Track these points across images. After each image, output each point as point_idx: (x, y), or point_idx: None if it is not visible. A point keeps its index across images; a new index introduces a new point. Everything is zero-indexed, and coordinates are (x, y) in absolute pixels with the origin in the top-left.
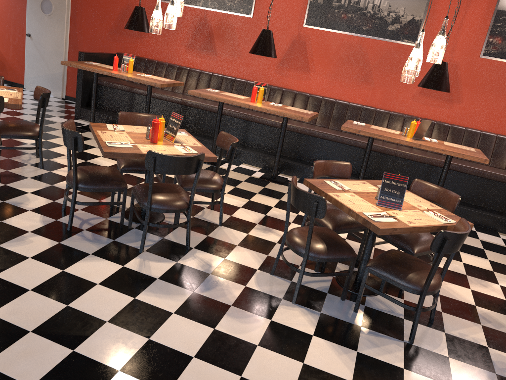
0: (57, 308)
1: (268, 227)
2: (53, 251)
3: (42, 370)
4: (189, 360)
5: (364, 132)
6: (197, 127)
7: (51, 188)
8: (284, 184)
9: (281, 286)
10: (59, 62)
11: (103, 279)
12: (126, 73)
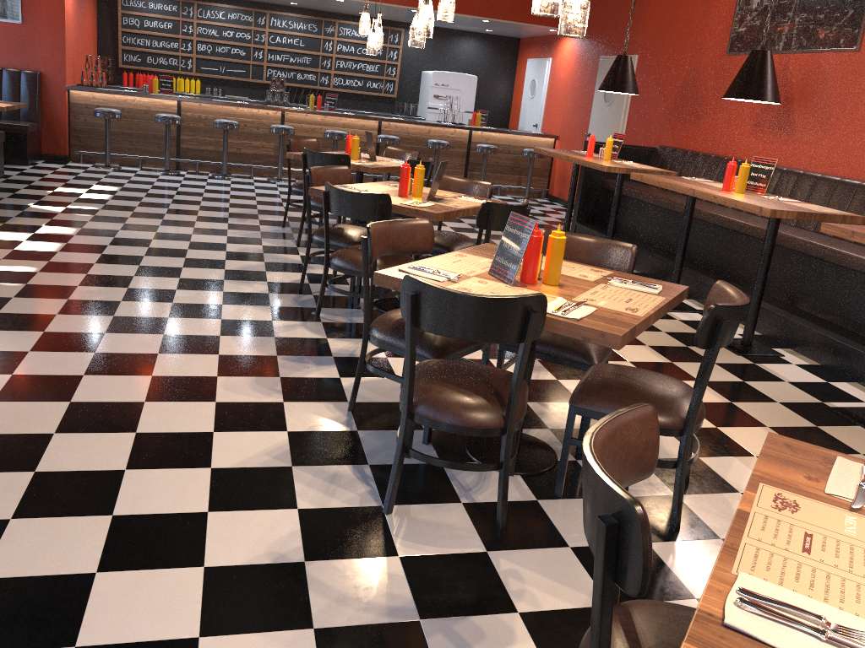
0: (157, 315)
1: (544, 367)
2: (249, 294)
3: (67, 330)
4: (144, 375)
5: (861, 236)
6: (704, 256)
7: None
8: (747, 357)
9: (380, 397)
10: None
11: (233, 319)
12: (595, 159)
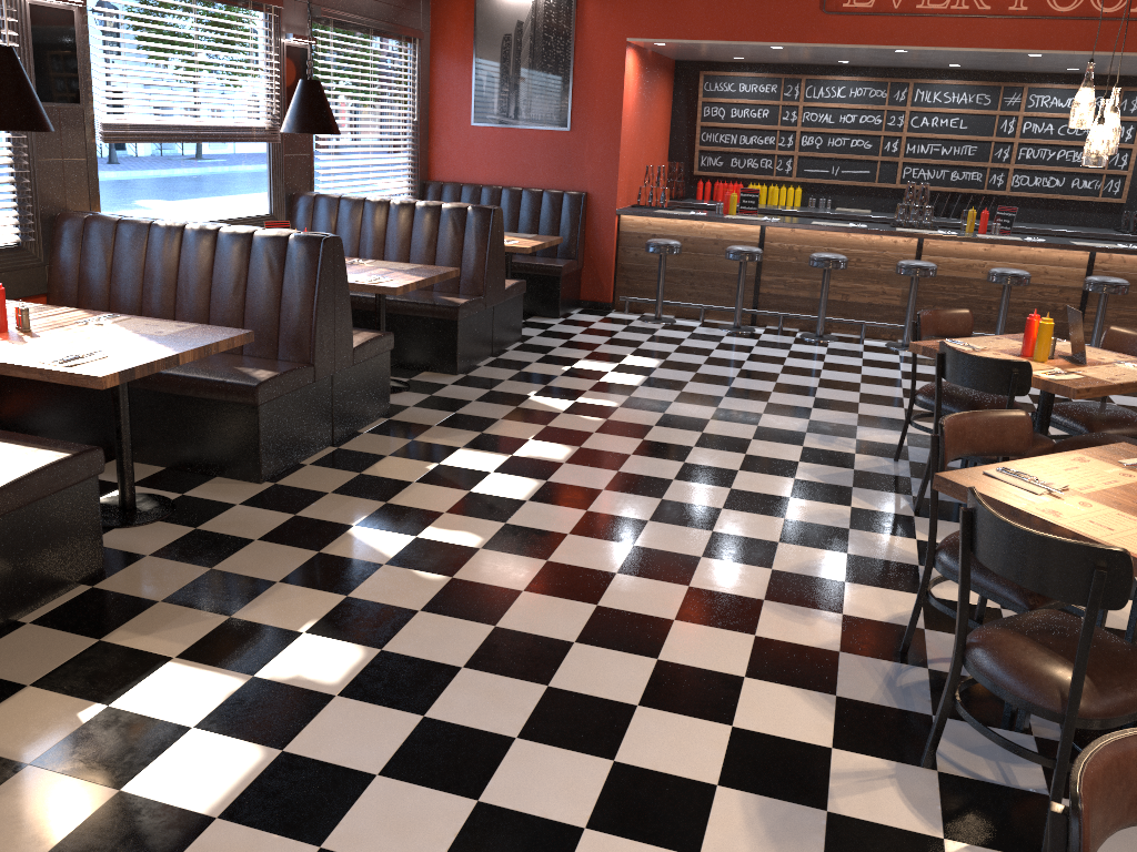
0: (620, 696)
1: None
2: (800, 651)
3: (460, 717)
4: None
5: None
6: None
7: None
8: None
9: None
10: None
11: (754, 729)
12: None
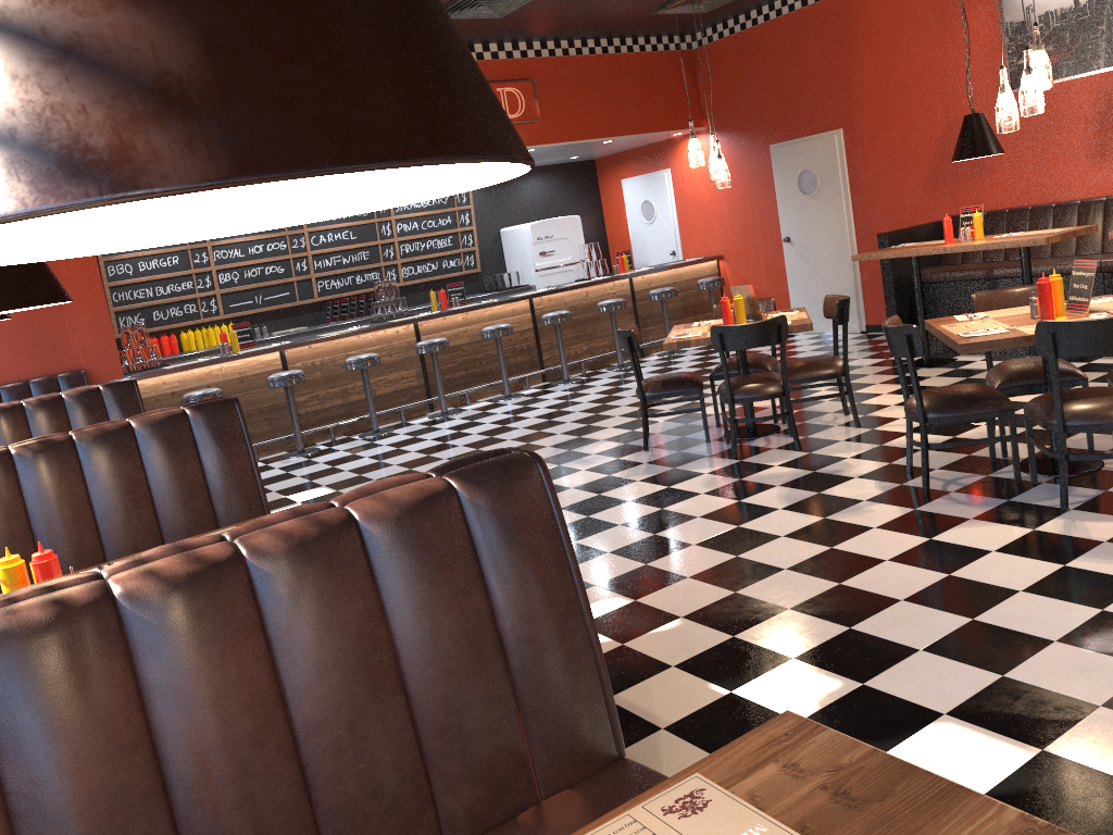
0: (933, 578)
1: None
2: (907, 518)
3: (931, 636)
4: None
5: None
6: None
7: (881, 449)
8: None
9: None
10: (843, 269)
11: (1001, 545)
12: (971, 241)
